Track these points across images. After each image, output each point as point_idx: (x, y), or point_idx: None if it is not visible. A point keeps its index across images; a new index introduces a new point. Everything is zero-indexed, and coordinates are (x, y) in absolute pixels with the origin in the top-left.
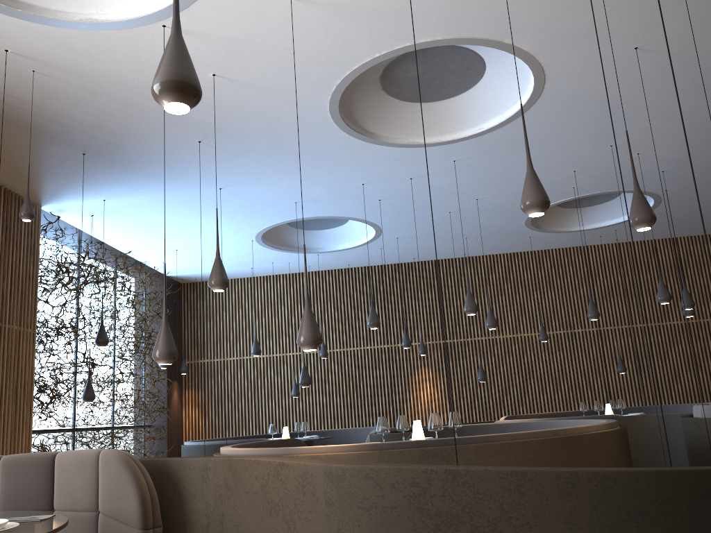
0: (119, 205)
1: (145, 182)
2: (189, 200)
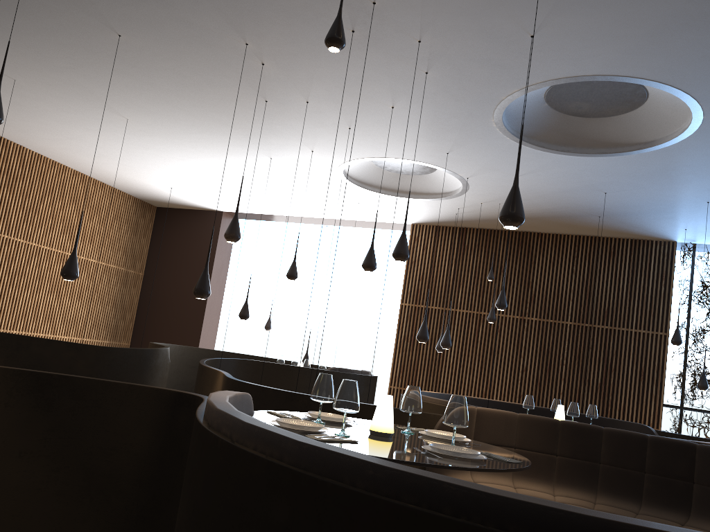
0: (702, 229)
1: (663, 215)
2: None
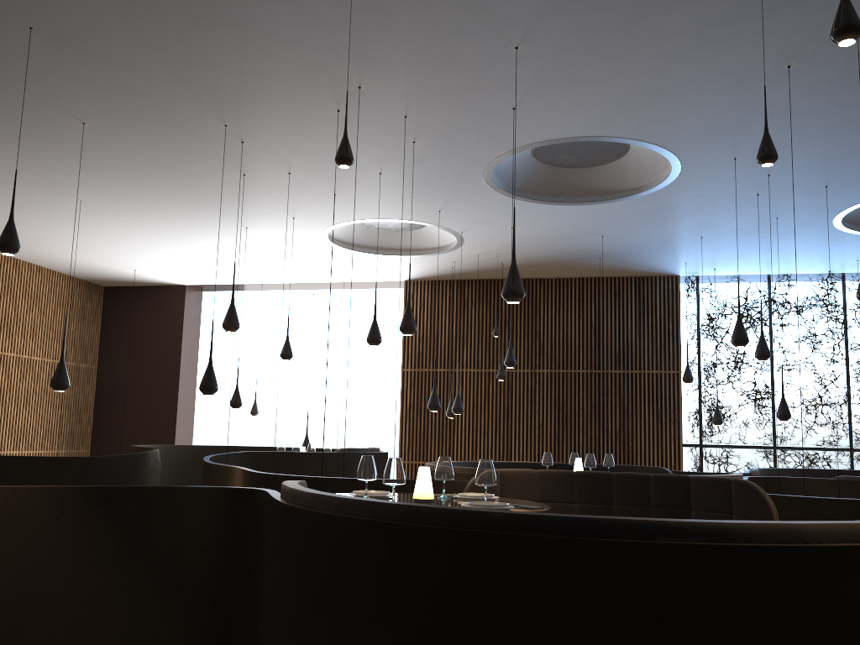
0: (702, 262)
1: (662, 252)
2: (718, 246)
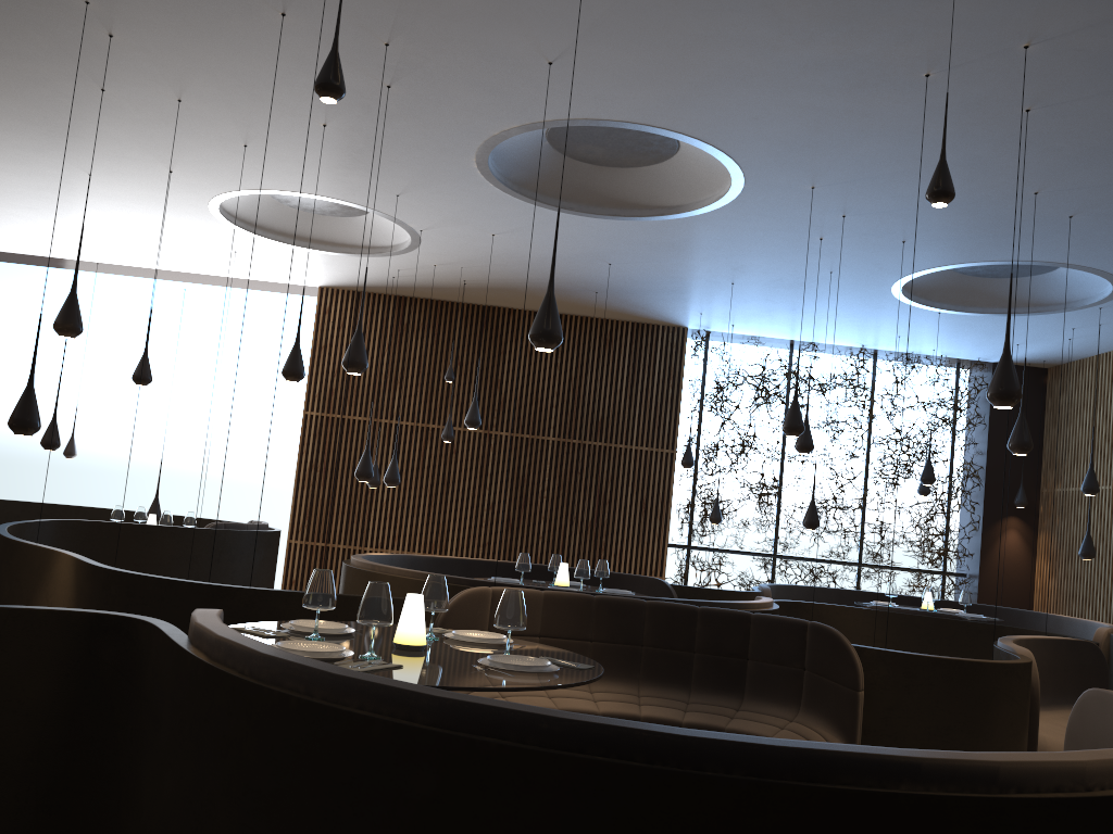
0: (721, 314)
1: (677, 295)
2: (748, 298)
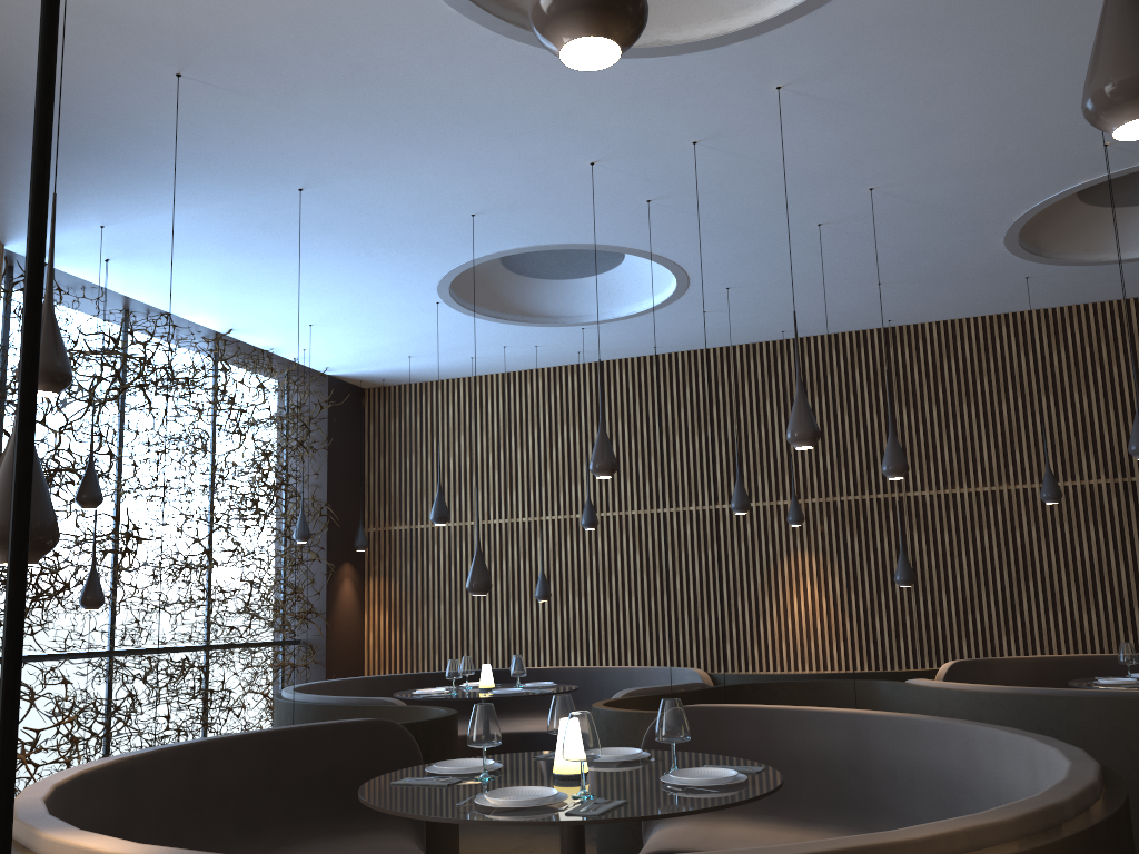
0: (137, 237)
1: (145, 182)
2: (259, 220)
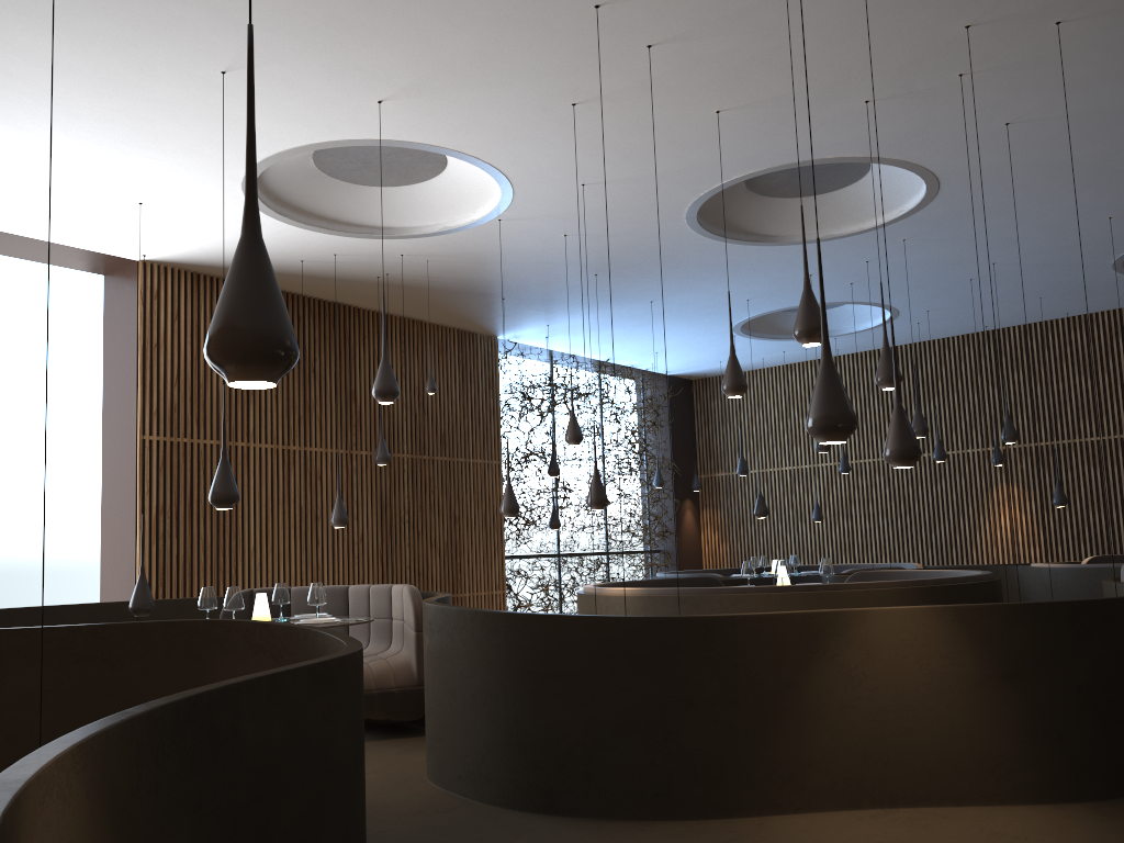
0: (564, 327)
1: (573, 308)
2: (628, 314)
